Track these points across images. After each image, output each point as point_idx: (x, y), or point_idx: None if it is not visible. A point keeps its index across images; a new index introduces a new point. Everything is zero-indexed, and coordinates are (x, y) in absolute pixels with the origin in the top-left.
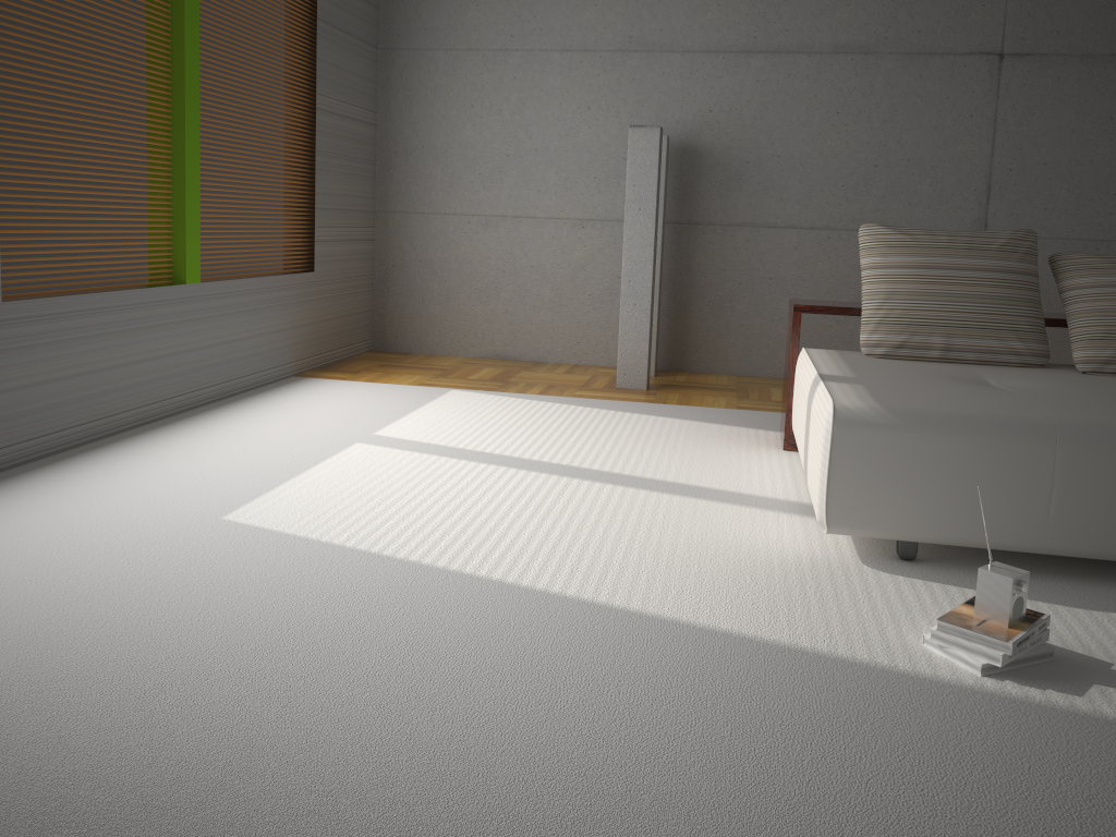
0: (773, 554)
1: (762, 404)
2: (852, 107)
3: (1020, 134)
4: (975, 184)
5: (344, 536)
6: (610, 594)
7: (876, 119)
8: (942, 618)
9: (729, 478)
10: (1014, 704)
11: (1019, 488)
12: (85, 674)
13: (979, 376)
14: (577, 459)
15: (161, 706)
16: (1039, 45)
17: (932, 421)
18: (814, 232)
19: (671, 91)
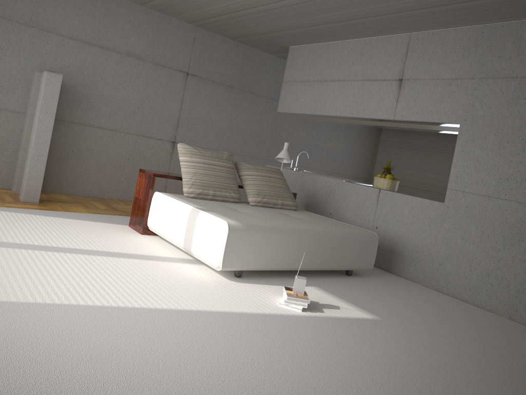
0: (202, 280)
1: (101, 211)
2: (132, 80)
3: (190, 105)
4: (174, 121)
5: (30, 297)
6: (179, 305)
7: (141, 87)
8: (288, 295)
9: (142, 249)
10: (317, 318)
11: (275, 249)
12: (34, 391)
13: (231, 207)
14: (68, 244)
15: (100, 393)
16: (200, 73)
17: (255, 228)
18: (110, 131)
19: (50, 52)
